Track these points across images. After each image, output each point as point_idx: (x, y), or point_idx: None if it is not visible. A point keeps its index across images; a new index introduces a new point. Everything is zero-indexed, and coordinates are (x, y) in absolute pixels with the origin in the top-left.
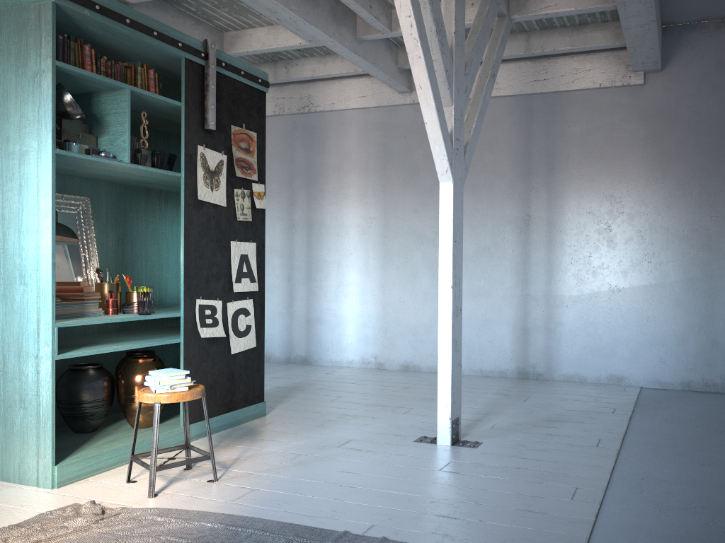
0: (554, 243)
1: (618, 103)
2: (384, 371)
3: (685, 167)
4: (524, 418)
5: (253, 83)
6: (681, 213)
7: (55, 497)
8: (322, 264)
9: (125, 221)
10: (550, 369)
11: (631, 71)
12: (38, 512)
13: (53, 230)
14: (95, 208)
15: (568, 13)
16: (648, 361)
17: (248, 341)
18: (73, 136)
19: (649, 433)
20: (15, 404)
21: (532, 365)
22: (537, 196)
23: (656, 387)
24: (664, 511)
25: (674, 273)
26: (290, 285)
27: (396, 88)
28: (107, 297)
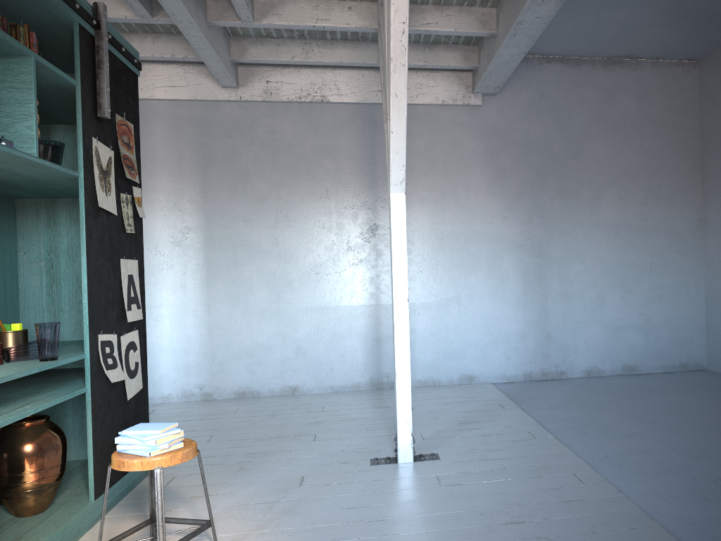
0: None
1: (458, 120)
2: (217, 402)
3: (519, 182)
4: (439, 425)
5: (129, 63)
6: (517, 223)
7: None
8: None
9: None
10: None
11: (471, 92)
12: None
13: None
14: None
15: (447, 33)
16: (495, 358)
17: (138, 382)
18: None
19: (555, 419)
20: None
21: (386, 375)
22: (383, 206)
23: (503, 381)
24: (656, 477)
25: (514, 278)
26: None
27: (223, 81)
28: None
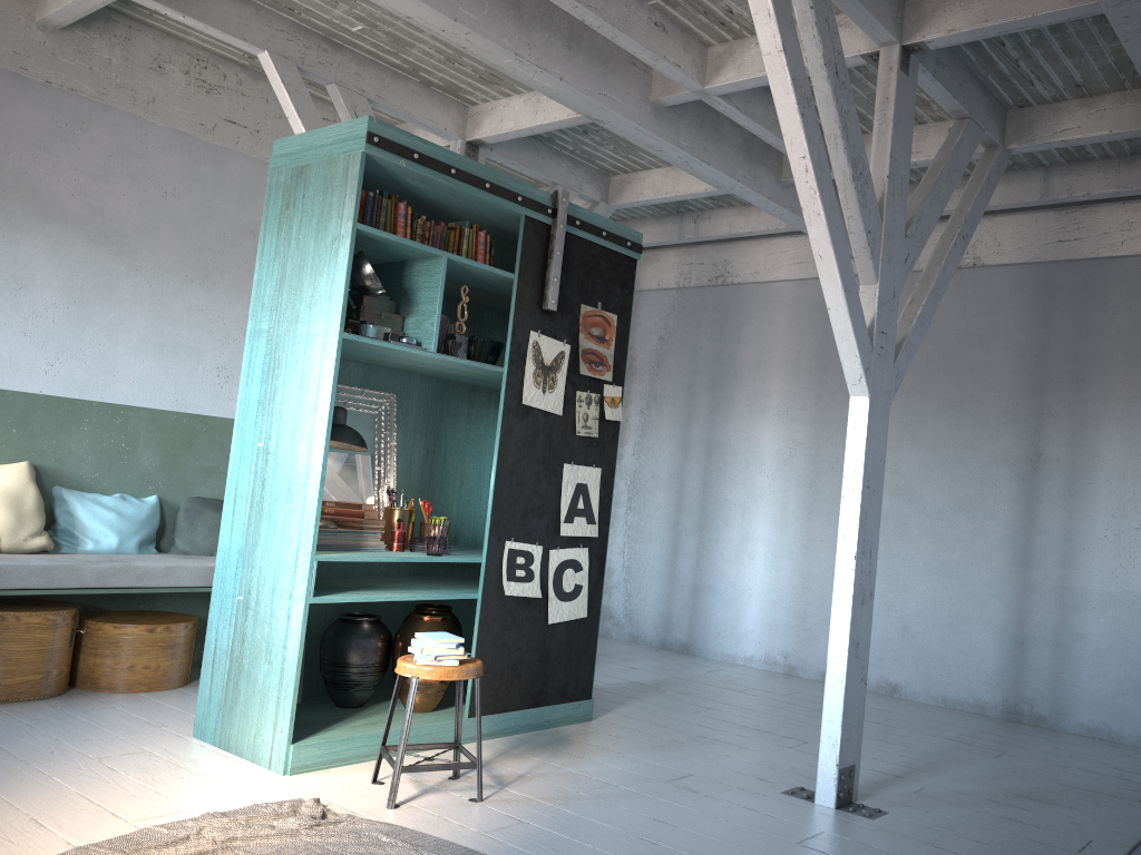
0: (1078, 502)
1: None
2: (794, 679)
3: None
4: (977, 786)
5: (618, 247)
6: None
7: (282, 786)
8: (722, 506)
9: (439, 428)
10: (1059, 711)
11: None
12: (254, 801)
13: (327, 434)
14: (403, 409)
15: (1099, 138)
16: None
17: (576, 608)
18: (373, 316)
19: None
20: (260, 655)
21: (1028, 700)
22: (1053, 423)
23: None
24: None
25: None
26: (676, 534)
27: None
28: (395, 527)
